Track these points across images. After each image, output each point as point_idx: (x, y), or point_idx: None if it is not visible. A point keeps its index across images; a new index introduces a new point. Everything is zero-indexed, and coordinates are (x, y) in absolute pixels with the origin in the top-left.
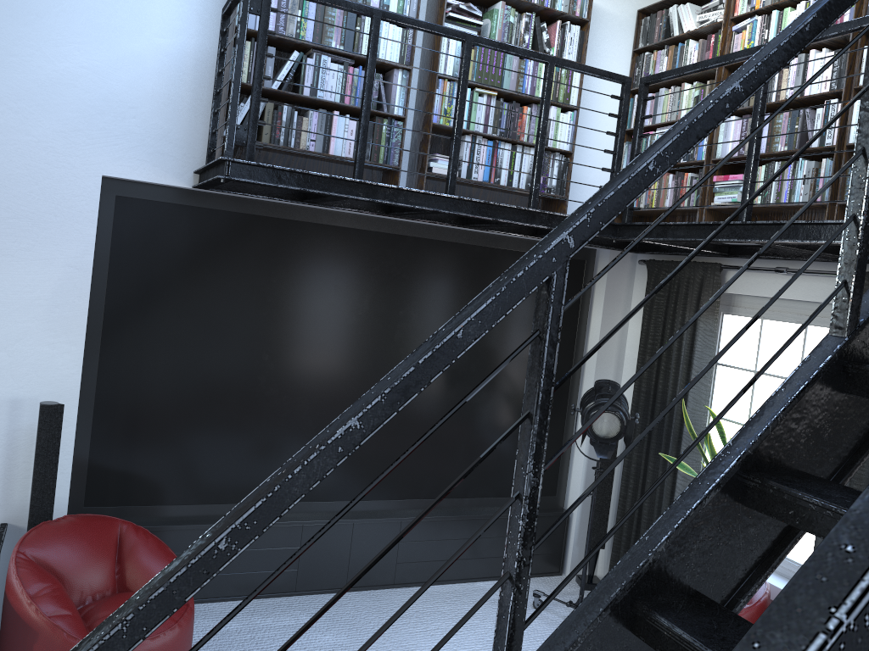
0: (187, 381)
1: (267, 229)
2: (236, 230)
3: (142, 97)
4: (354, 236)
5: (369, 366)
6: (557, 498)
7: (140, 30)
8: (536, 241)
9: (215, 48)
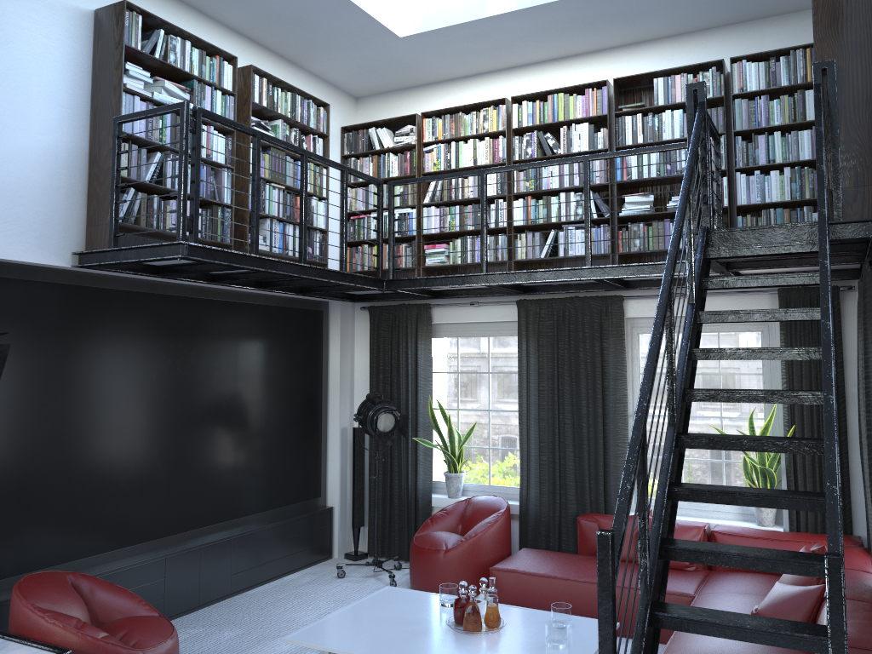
0: (66, 444)
1: (120, 300)
2: (96, 303)
3: (28, 187)
4: (181, 302)
5: (198, 411)
6: (321, 499)
7: (24, 128)
8: (294, 298)
9: (82, 145)
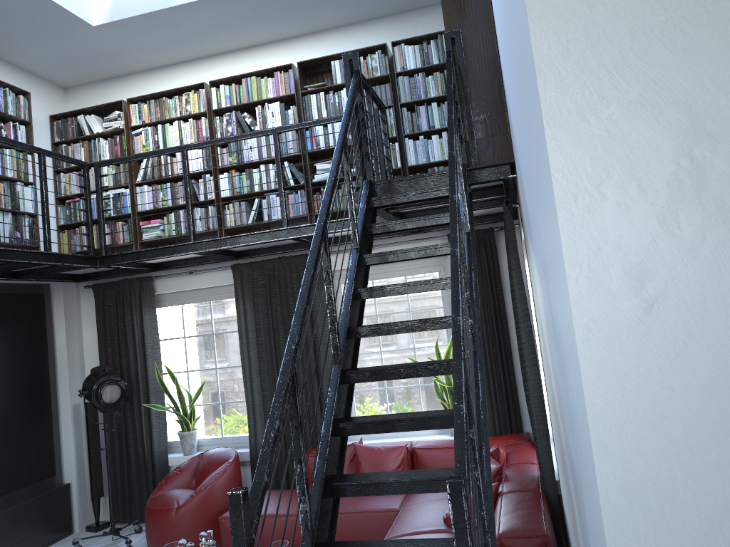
0: None
1: None
2: None
3: None
4: None
5: None
6: (57, 477)
7: None
8: (9, 283)
9: None
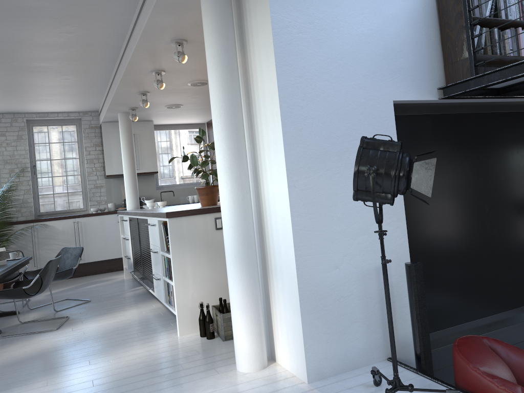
0: (451, 235)
1: (470, 121)
2: (455, 126)
3: (402, 43)
4: (513, 116)
5: None
6: None
7: None
8: None
9: (431, 3)
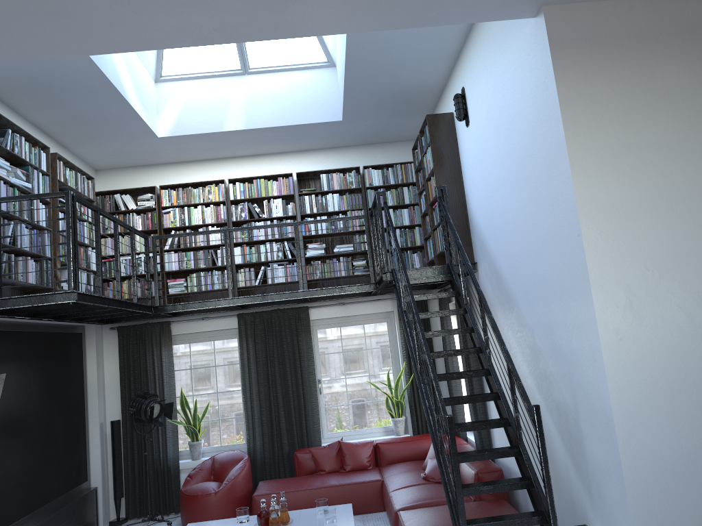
0: None
1: None
2: None
3: None
4: (6, 335)
5: (19, 421)
6: (88, 482)
7: None
8: (67, 324)
9: None
